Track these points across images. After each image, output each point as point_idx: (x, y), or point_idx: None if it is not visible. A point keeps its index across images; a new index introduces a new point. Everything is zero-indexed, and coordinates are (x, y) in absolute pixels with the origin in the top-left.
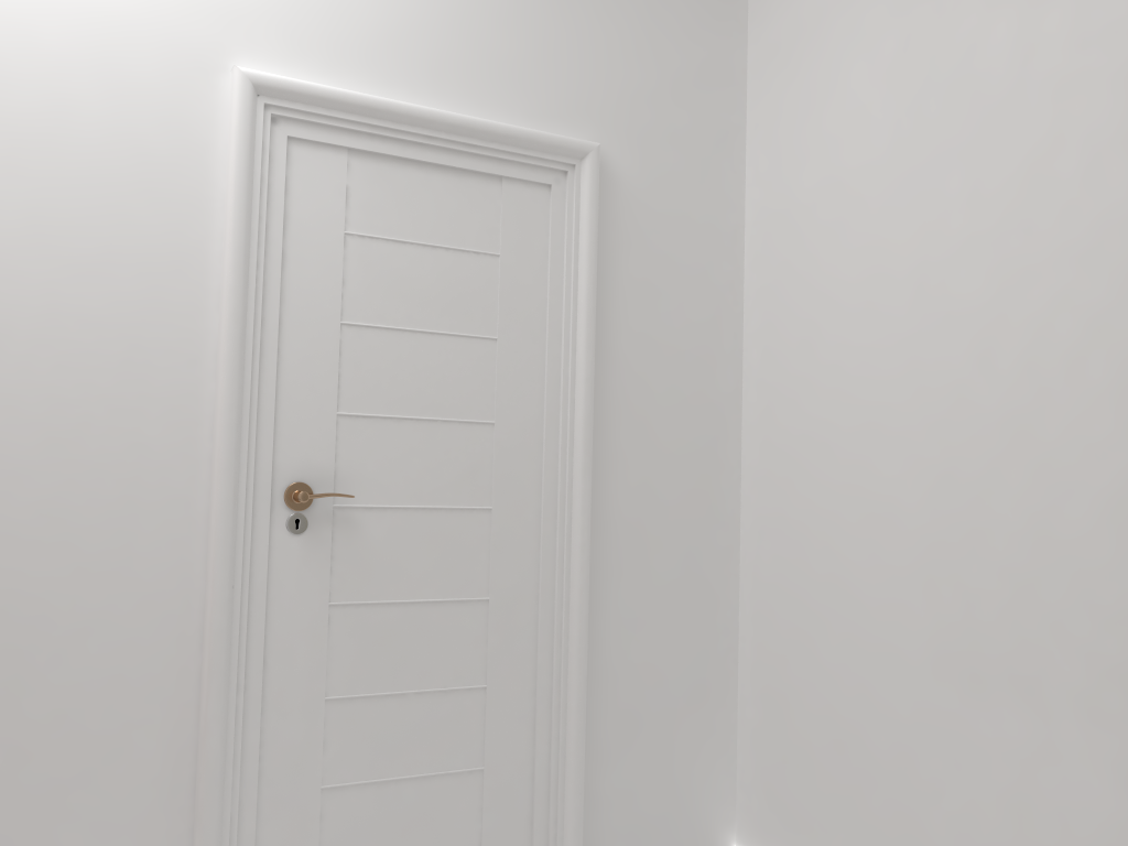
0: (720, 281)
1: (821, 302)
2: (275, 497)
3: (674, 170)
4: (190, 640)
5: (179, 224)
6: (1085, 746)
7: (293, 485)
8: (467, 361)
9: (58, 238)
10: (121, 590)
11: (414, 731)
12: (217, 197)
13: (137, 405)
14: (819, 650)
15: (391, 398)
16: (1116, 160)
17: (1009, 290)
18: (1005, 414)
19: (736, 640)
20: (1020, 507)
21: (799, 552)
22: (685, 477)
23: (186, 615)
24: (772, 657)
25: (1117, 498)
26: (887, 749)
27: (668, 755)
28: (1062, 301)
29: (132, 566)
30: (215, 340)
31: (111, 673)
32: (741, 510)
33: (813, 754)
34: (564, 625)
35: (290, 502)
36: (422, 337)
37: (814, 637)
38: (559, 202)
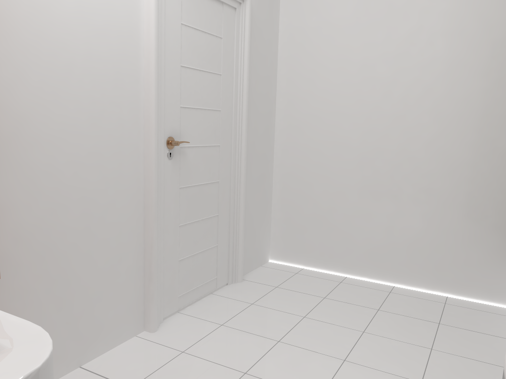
0: (273, 53)
1: (317, 68)
2: (164, 143)
3: (264, 6)
4: (140, 207)
5: (129, 12)
6: (412, 210)
7: (169, 138)
8: (214, 84)
9: (88, 15)
10: (119, 188)
11: (201, 234)
12: (141, 0)
13: (120, 102)
14: (312, 190)
15: (194, 99)
16: (439, 39)
17: (398, 74)
18: (393, 114)
19: (272, 189)
20: (396, 143)
21: (303, 157)
22: (263, 131)
23: (139, 197)
24: (289, 194)
25: (429, 141)
26: (340, 219)
27: (257, 232)
28: (417, 81)
29: (122, 177)
30: (143, 72)
31: (118, 225)
32: (275, 142)
33: (308, 224)
34: (239, 189)
35: (168, 146)
36: (202, 73)
37: (310, 186)
38: (238, 16)
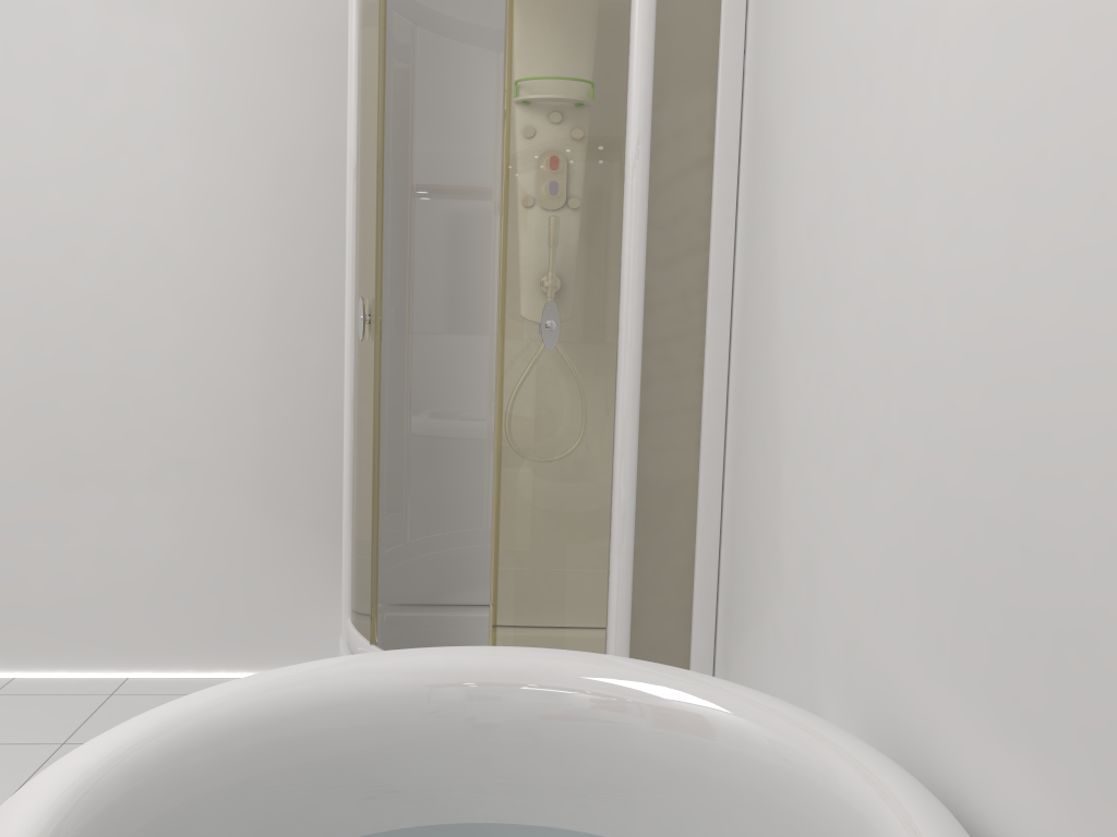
0: None
1: None
2: None
3: None
4: None
5: None
6: (153, 506)
7: None
8: None
9: None
10: None
11: None
12: None
13: None
14: None
15: None
16: (175, 142)
17: (95, 210)
18: (92, 297)
19: None
20: (105, 361)
21: None
22: None
23: None
24: None
25: (175, 355)
26: None
27: None
28: (137, 226)
29: None
30: None
31: None
32: None
33: None
34: None
35: None
36: None
37: None
38: None
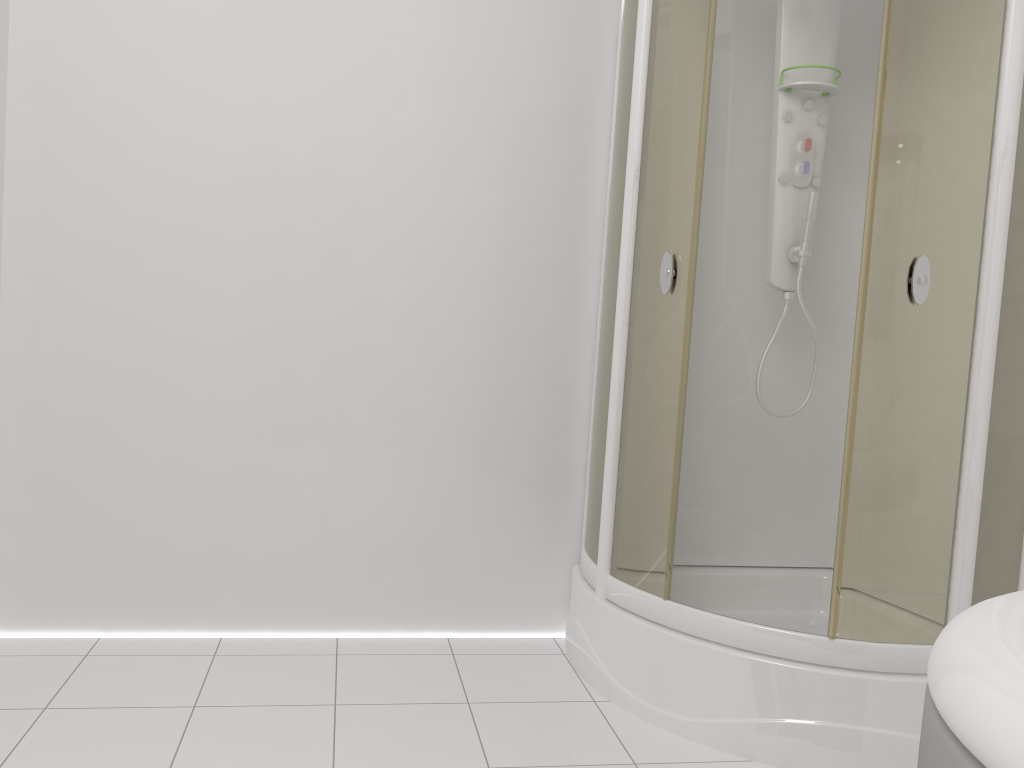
0: None
1: (131, 116)
2: None
3: None
4: None
5: None
6: (372, 461)
7: None
8: None
9: None
10: None
11: None
12: None
13: None
14: (120, 431)
15: None
16: (417, 96)
17: (334, 159)
18: (325, 247)
19: None
20: (334, 312)
21: (94, 345)
22: None
23: None
24: (53, 444)
25: (403, 310)
26: (201, 498)
27: None
28: (374, 177)
29: None
30: None
31: None
32: (3, 304)
33: (111, 520)
34: None
35: None
36: None
37: (115, 420)
38: None
